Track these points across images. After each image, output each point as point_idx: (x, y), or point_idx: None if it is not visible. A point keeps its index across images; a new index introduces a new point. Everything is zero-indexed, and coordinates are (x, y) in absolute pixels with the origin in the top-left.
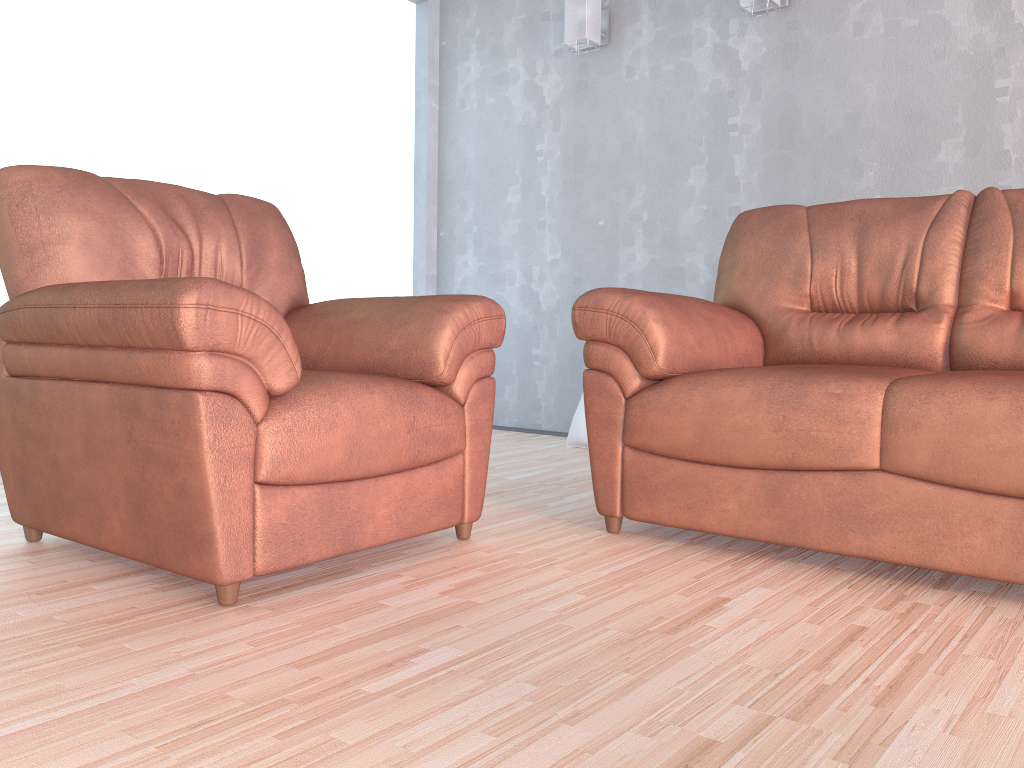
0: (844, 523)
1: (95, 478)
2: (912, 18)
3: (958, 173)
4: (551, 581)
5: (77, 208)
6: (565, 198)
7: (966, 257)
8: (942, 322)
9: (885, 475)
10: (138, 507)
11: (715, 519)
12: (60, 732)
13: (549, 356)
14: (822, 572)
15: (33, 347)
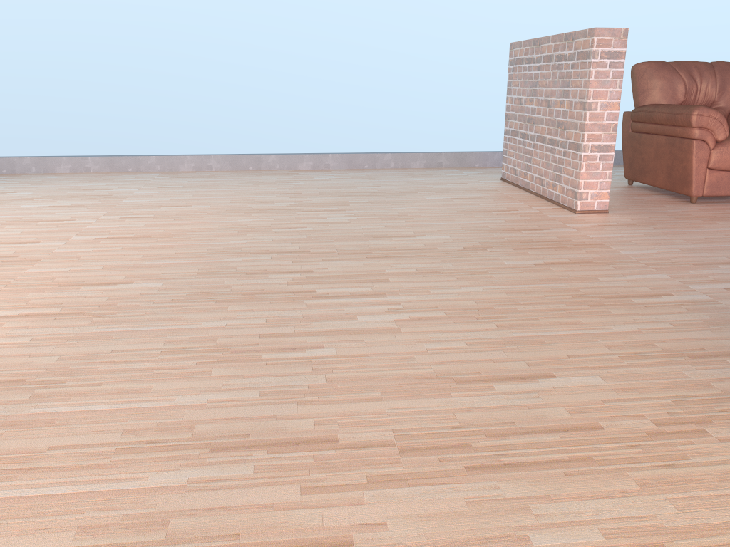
0: None
1: (656, 164)
2: None
3: None
4: None
5: (659, 76)
6: None
7: None
8: None
9: None
10: (669, 173)
11: None
12: (652, 213)
13: None
14: None
15: (642, 123)
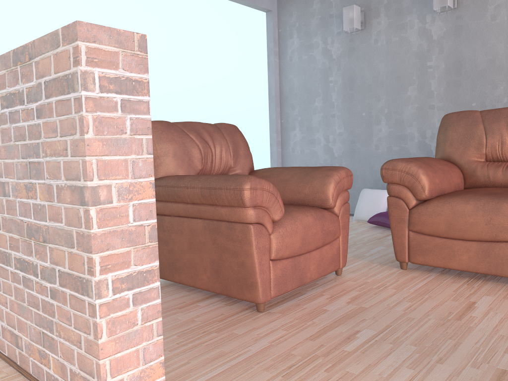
0: None
1: (194, 258)
2: None
3: None
4: (391, 295)
5: (169, 139)
6: (344, 103)
7: None
8: None
9: None
10: (217, 271)
11: (456, 263)
12: (239, 371)
13: None
14: None
15: (162, 203)
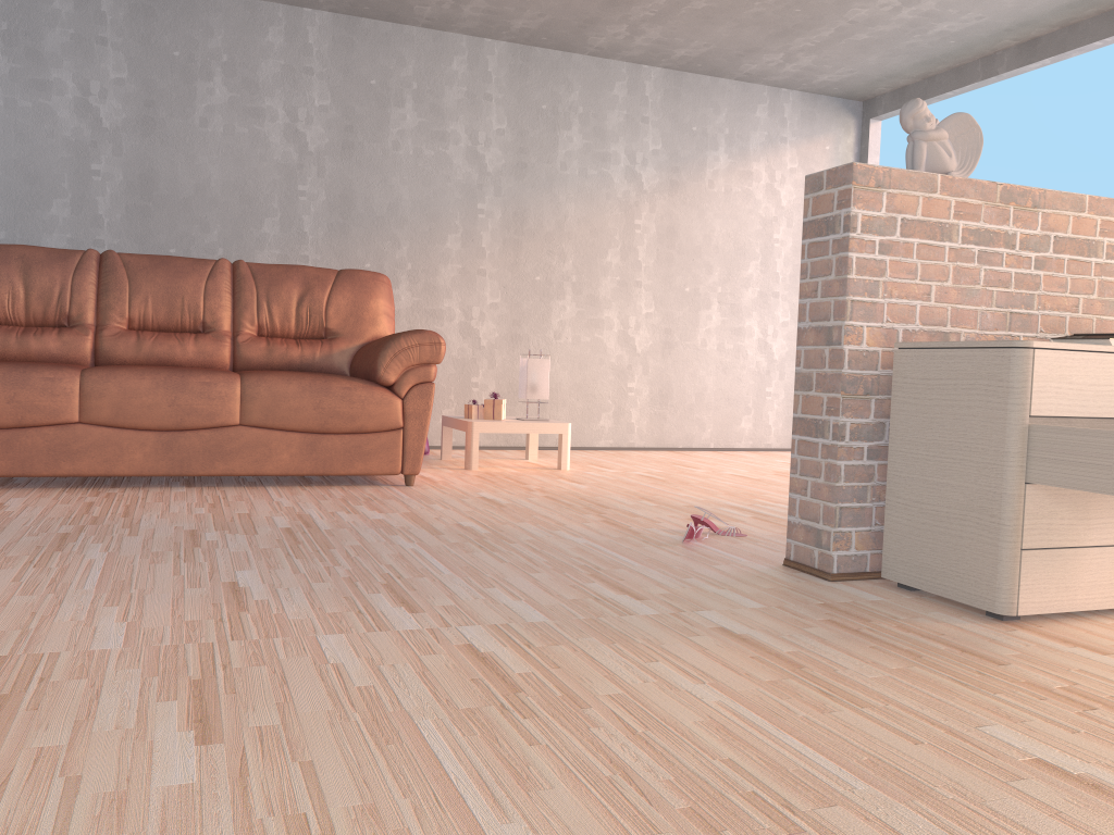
0: (58, 456)
1: None
2: (27, 101)
3: (67, 225)
4: None
5: None
6: None
7: (100, 294)
8: (90, 335)
9: (83, 425)
10: None
11: None
12: None
13: None
14: (43, 489)
15: None
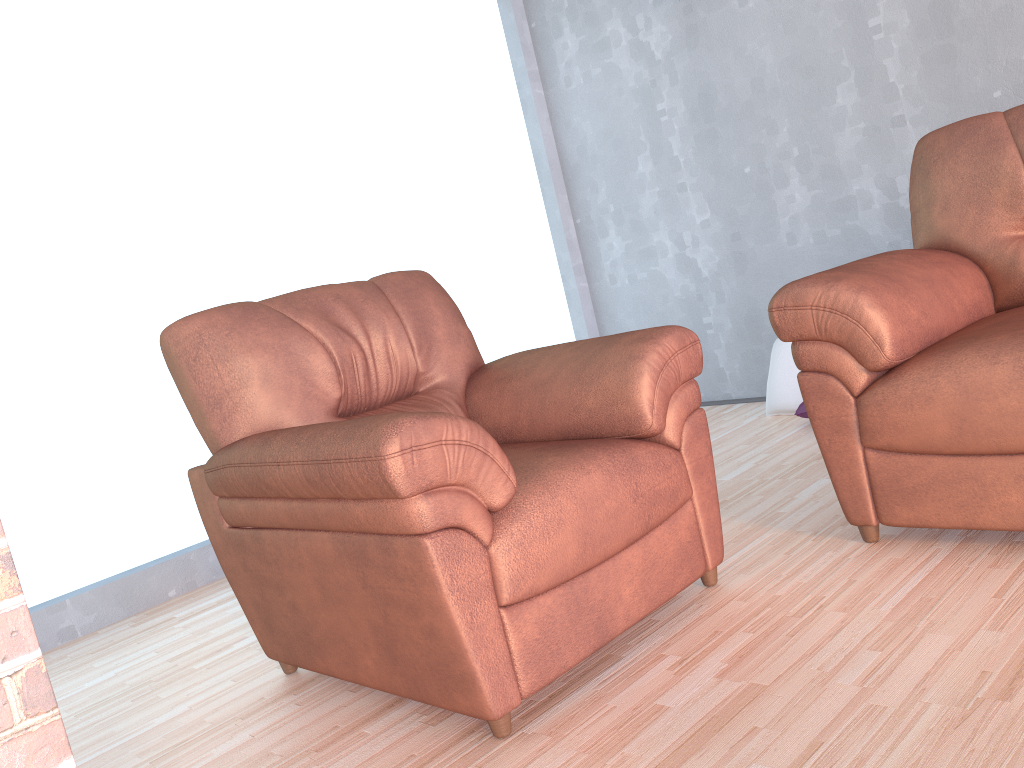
0: None
1: (338, 621)
2: None
3: None
4: (832, 634)
5: (248, 346)
6: (701, 153)
7: None
8: None
9: None
10: (388, 648)
11: (996, 515)
12: None
13: (722, 322)
14: None
15: (246, 501)
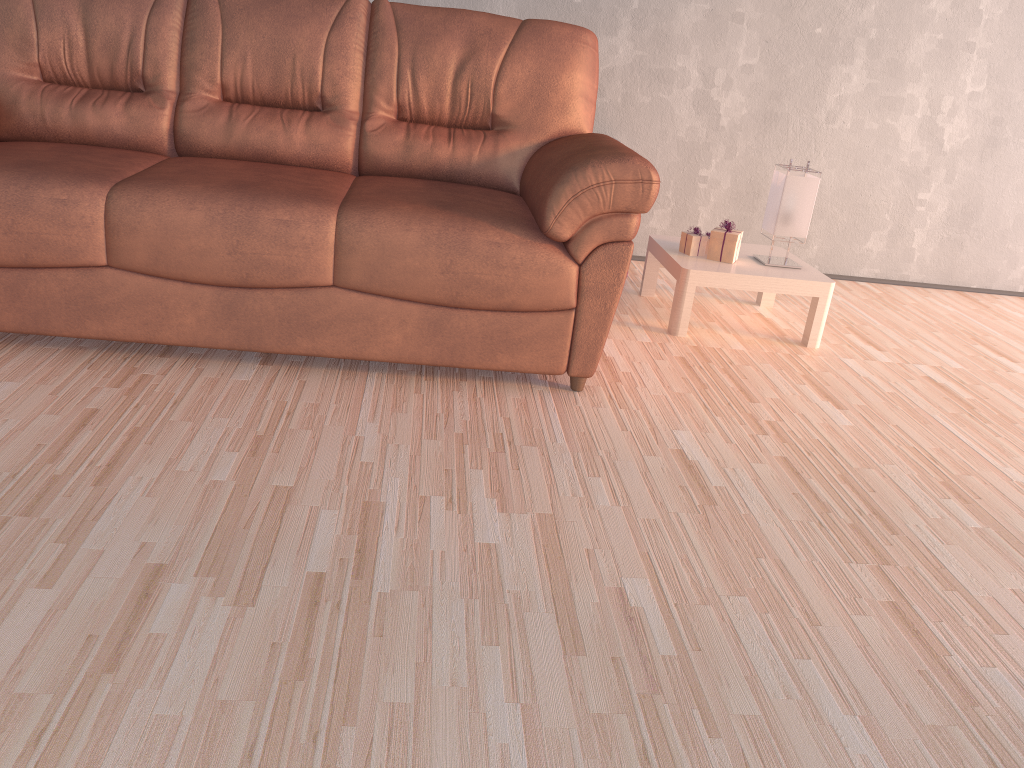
0: (81, 313)
1: None
2: None
3: None
4: None
5: None
6: None
7: (185, 46)
8: (166, 109)
9: (113, 271)
10: None
11: None
12: None
13: None
14: (67, 354)
15: None
